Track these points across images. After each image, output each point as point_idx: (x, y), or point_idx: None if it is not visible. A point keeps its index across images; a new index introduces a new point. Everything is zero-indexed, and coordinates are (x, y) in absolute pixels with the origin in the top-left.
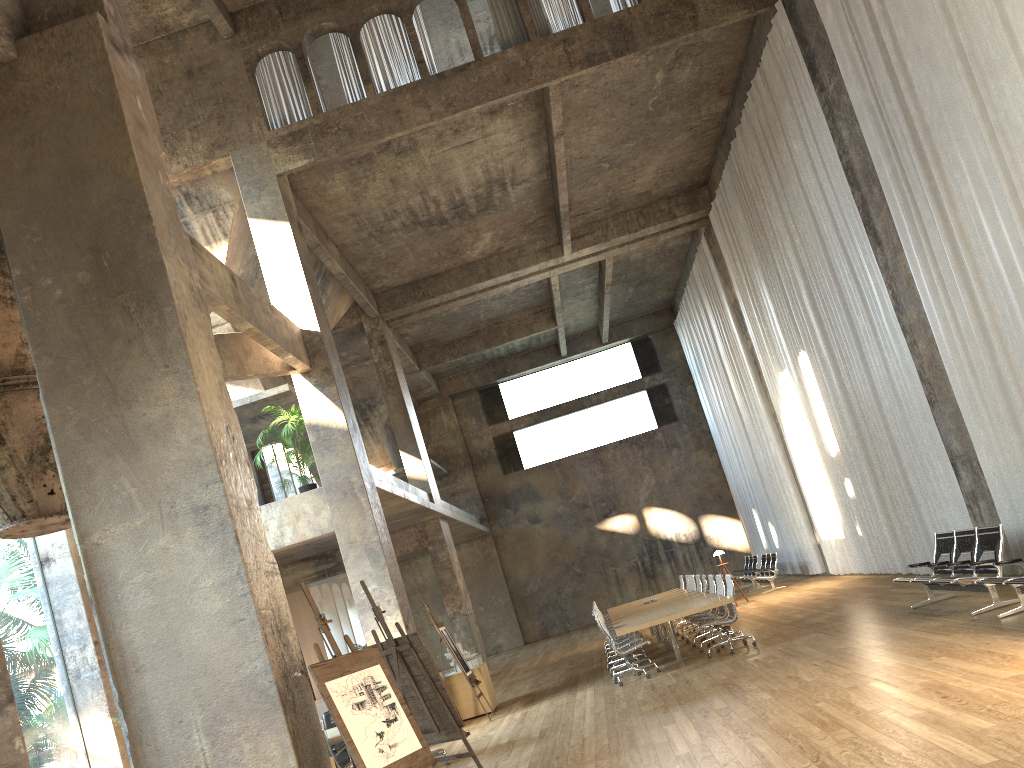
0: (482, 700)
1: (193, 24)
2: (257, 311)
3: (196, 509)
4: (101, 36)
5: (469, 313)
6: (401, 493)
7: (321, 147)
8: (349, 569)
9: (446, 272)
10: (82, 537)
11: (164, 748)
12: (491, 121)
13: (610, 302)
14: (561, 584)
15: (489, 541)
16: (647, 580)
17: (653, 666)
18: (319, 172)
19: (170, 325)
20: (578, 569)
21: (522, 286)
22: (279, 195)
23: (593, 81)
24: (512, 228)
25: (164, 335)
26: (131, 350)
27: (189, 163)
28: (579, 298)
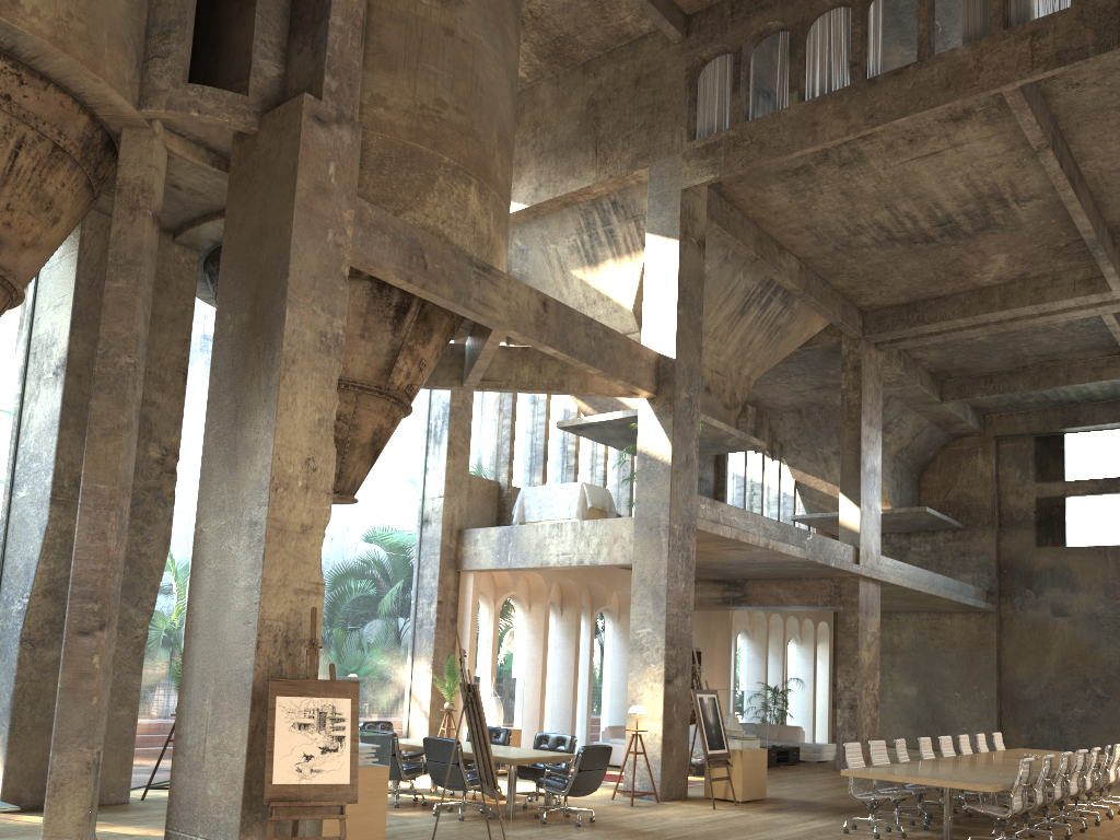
0: (734, 785)
1: (653, 29)
2: (575, 335)
3: (250, 523)
4: (301, 114)
5: (1004, 345)
6: (759, 541)
7: (729, 162)
8: (633, 605)
9: (952, 296)
10: (197, 522)
11: (192, 701)
12: (957, 129)
13: None
14: (1070, 700)
15: (990, 620)
16: None
17: (925, 830)
18: (752, 183)
19: (275, 367)
20: (1100, 690)
21: (1076, 320)
22: (678, 211)
23: (1103, 77)
24: (1035, 251)
25: (270, 375)
26: (252, 383)
27: (613, 173)
28: None
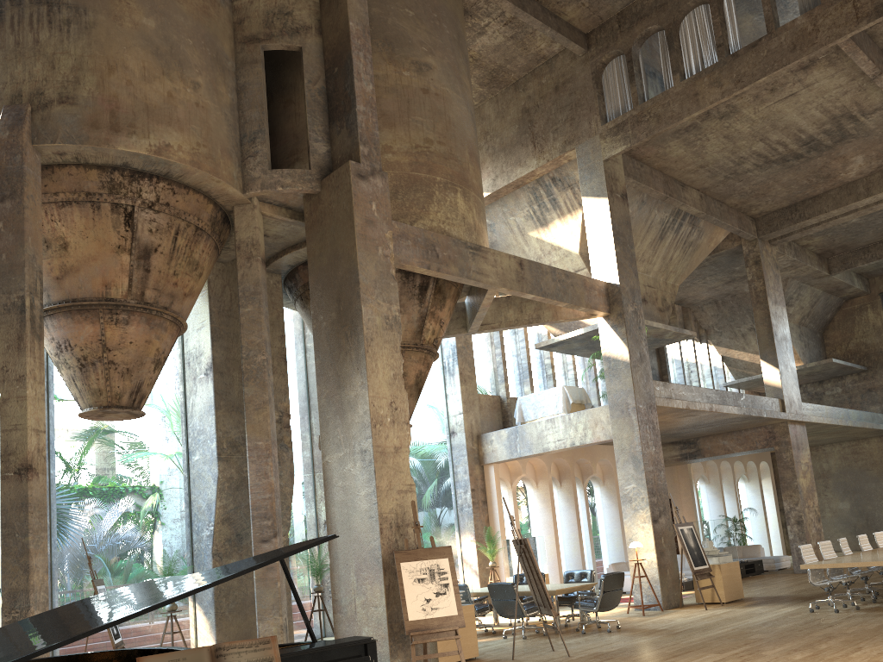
0: (718, 591)
1: (561, 49)
2: (545, 282)
3: (361, 451)
4: (349, 175)
5: (874, 221)
6: (705, 407)
7: (635, 134)
8: (618, 469)
9: (824, 193)
10: (323, 457)
11: (340, 576)
12: (807, 74)
13: None
14: None
15: None
16: None
17: (874, 603)
18: (654, 144)
19: (360, 345)
20: None
21: None
22: (603, 177)
23: None
24: None
25: (358, 351)
26: (346, 358)
27: (549, 158)
28: None
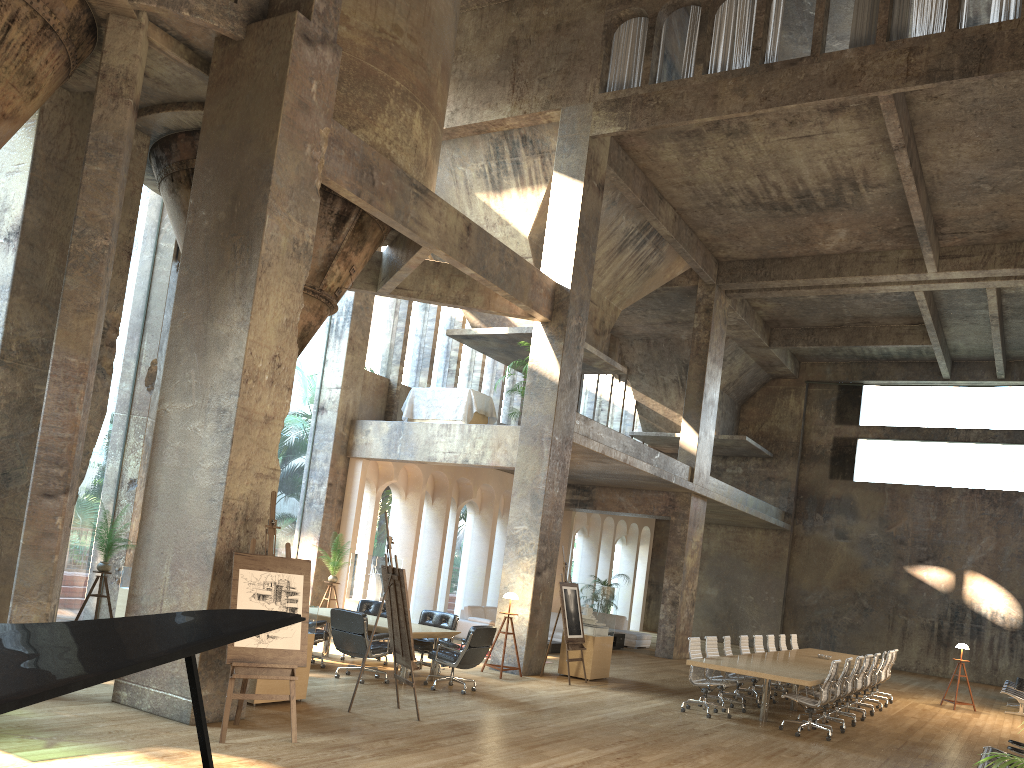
0: (585, 666)
1: None
2: (490, 260)
3: (219, 410)
4: (292, 31)
5: (829, 304)
6: (620, 457)
7: (635, 118)
8: (512, 504)
9: (796, 258)
10: (160, 402)
11: (148, 566)
12: (831, 119)
13: (1000, 336)
14: (841, 609)
15: (785, 537)
16: (937, 646)
17: (743, 712)
18: (648, 138)
19: (252, 268)
20: (865, 602)
21: (891, 292)
22: (585, 156)
23: (957, 95)
24: (871, 230)
25: (247, 275)
26: (227, 279)
27: (528, 110)
28: (968, 321)
